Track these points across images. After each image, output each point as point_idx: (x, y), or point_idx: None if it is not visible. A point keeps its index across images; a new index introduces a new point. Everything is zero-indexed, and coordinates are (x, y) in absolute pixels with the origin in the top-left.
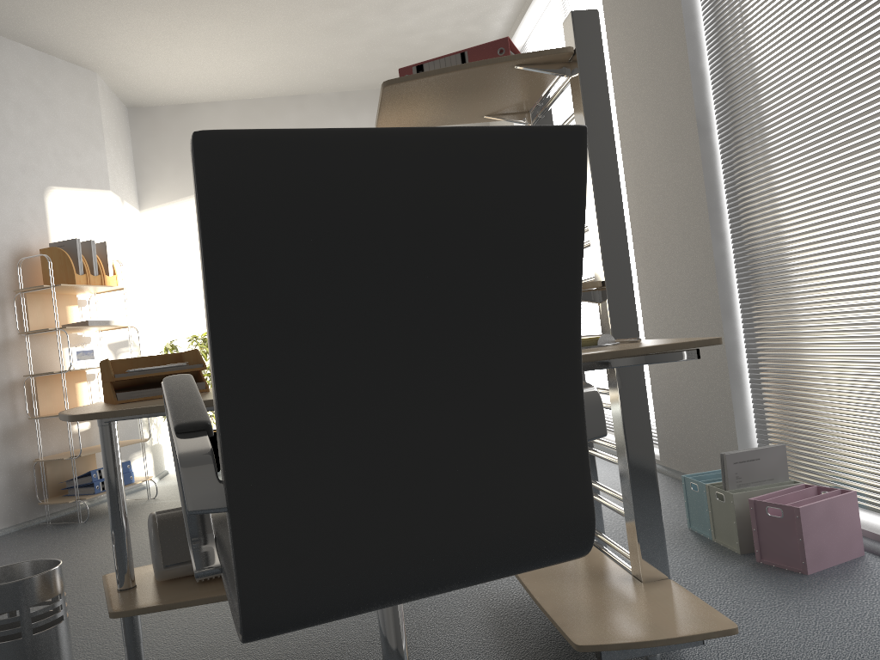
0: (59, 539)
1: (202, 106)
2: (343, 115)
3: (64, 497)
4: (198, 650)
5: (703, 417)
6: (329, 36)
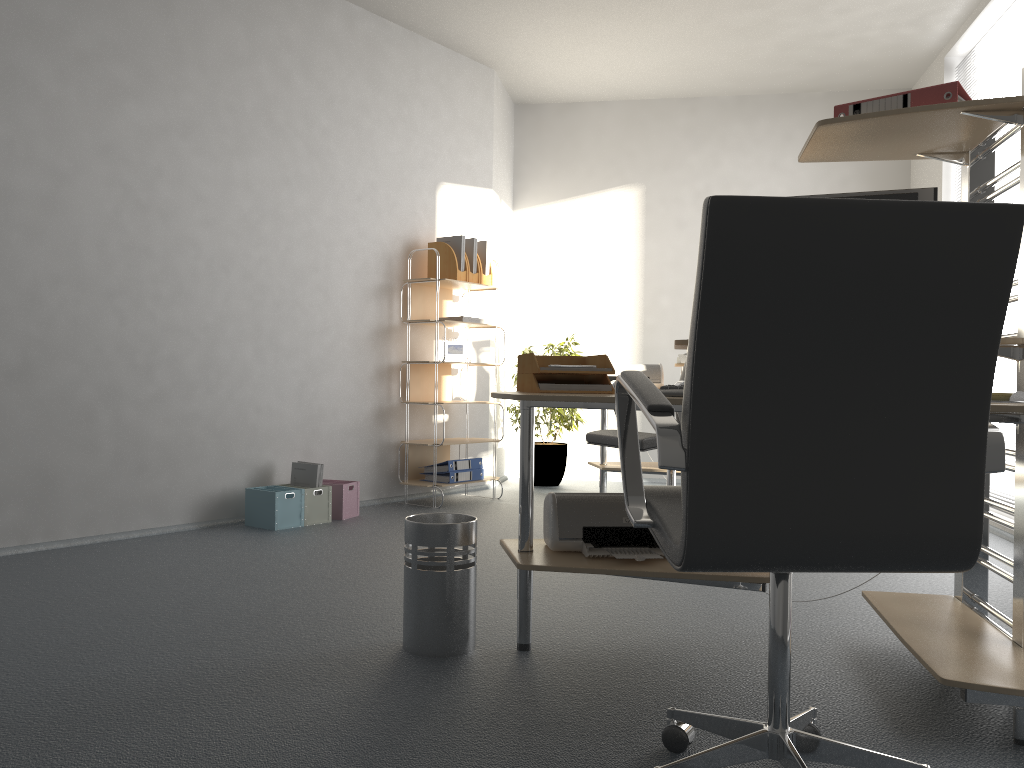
0: None
1: (588, 105)
2: (737, 122)
3: (421, 481)
4: (566, 624)
5: None
6: (738, 37)
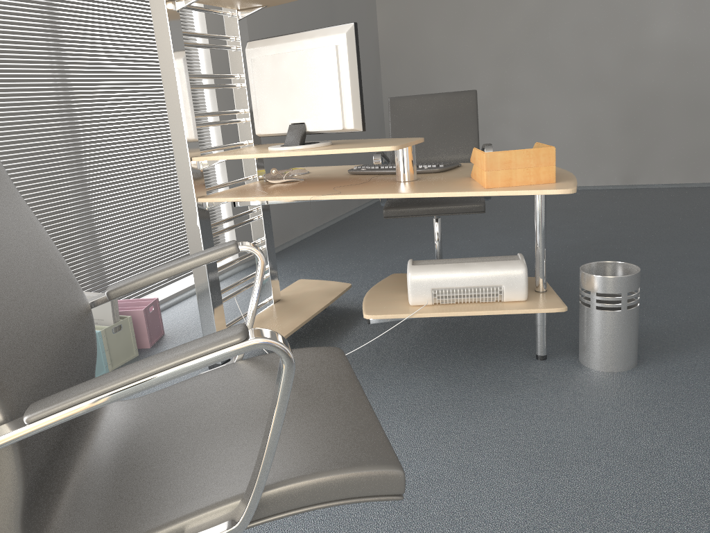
0: None
1: None
2: None
3: None
4: (506, 388)
5: None
6: None
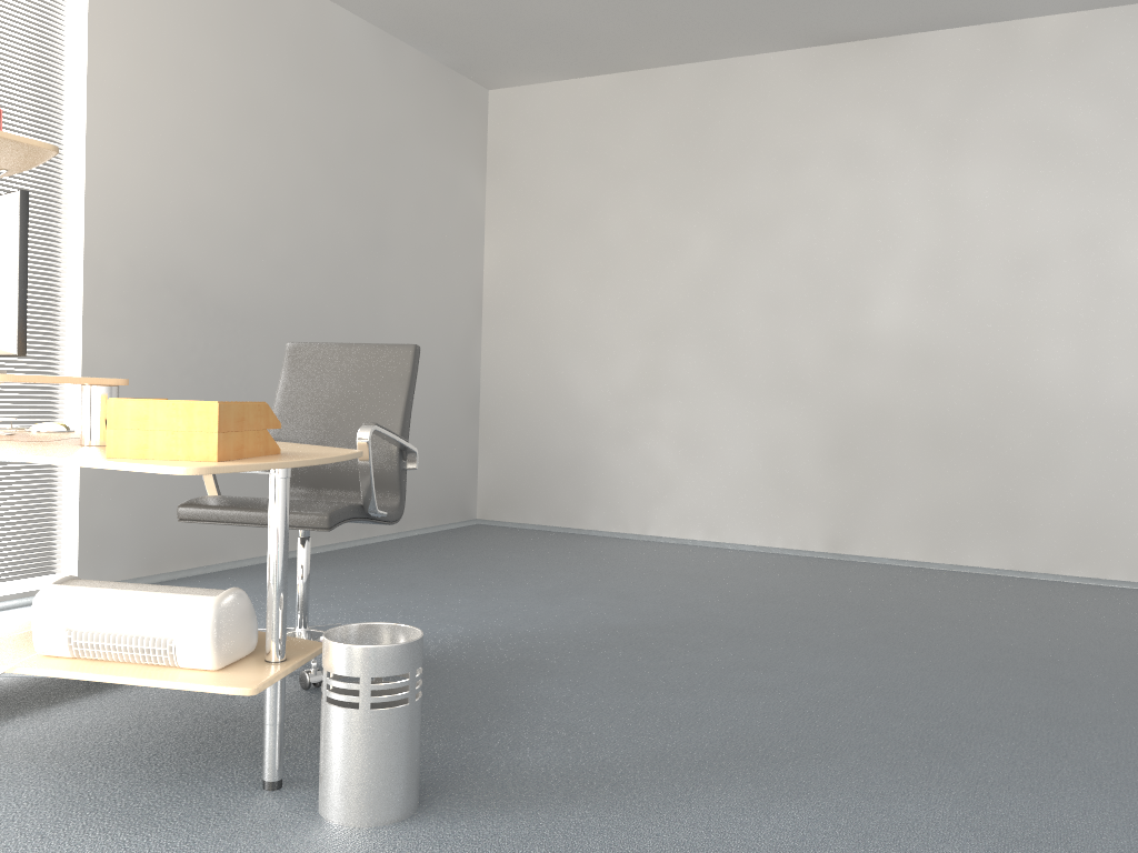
0: None
1: None
2: None
3: None
4: (134, 827)
5: None
6: None
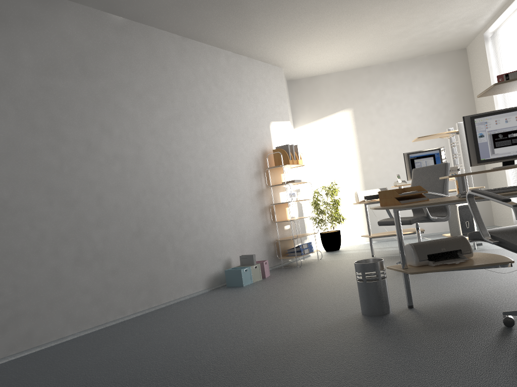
0: (297, 271)
1: (321, 76)
2: (390, 74)
3: (287, 256)
4: (415, 297)
5: None
6: (393, 39)
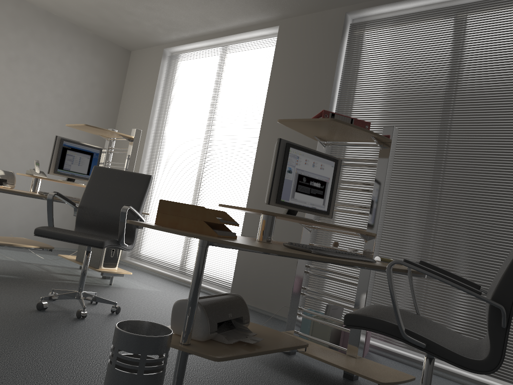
0: None
1: None
2: (44, 26)
3: None
4: None
5: (275, 281)
6: None
